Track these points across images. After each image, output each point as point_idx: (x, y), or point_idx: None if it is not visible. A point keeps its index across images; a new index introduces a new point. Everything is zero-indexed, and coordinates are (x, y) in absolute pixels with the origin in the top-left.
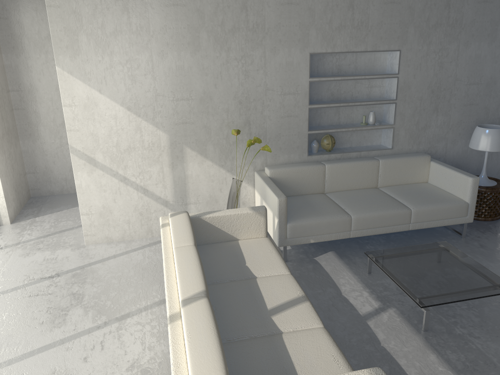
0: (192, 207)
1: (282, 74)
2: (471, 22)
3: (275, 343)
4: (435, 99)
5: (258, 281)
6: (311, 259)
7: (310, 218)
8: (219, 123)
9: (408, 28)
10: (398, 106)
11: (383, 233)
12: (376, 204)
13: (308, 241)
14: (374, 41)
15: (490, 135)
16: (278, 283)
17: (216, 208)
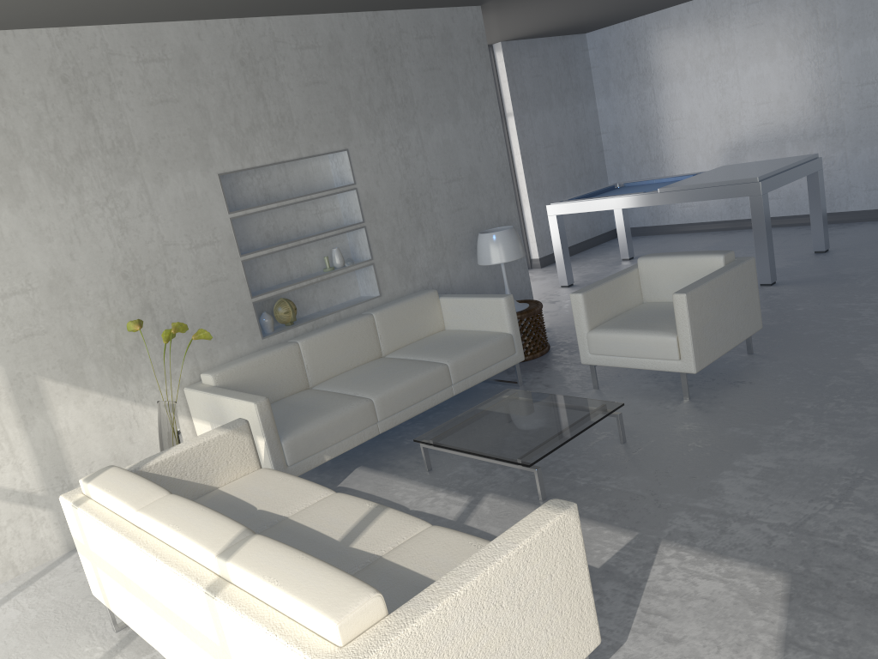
0: None
1: (185, 215)
2: (425, 98)
3: (381, 569)
4: (414, 210)
5: (295, 518)
6: (335, 488)
7: (313, 421)
8: (96, 321)
9: (348, 116)
10: (370, 231)
11: (422, 411)
12: (397, 373)
13: (322, 460)
14: (308, 141)
15: (501, 239)
16: (328, 508)
17: None
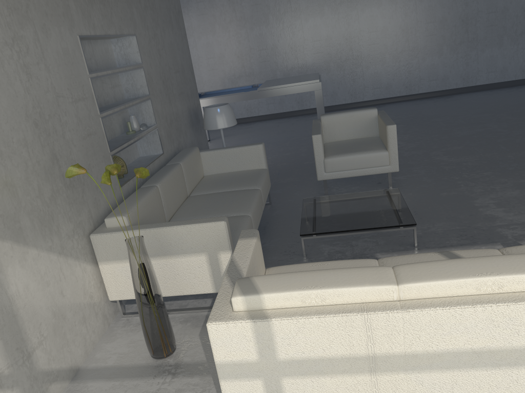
0: (39, 354)
1: (65, 70)
2: (160, 7)
3: None
4: (166, 90)
5: None
6: None
7: (237, 234)
8: (23, 171)
9: (132, 8)
10: (153, 102)
11: (259, 223)
12: (237, 199)
13: None
14: (118, 22)
15: (227, 110)
16: None
17: (67, 331)
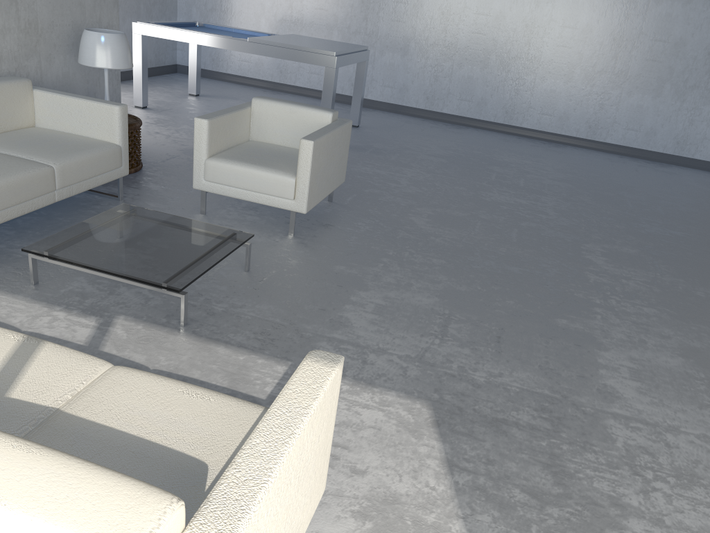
0: None
1: None
2: None
3: (69, 429)
4: None
5: None
6: None
7: None
8: None
9: None
10: None
11: (20, 215)
12: None
13: None
14: None
15: (112, 43)
16: None
17: None
